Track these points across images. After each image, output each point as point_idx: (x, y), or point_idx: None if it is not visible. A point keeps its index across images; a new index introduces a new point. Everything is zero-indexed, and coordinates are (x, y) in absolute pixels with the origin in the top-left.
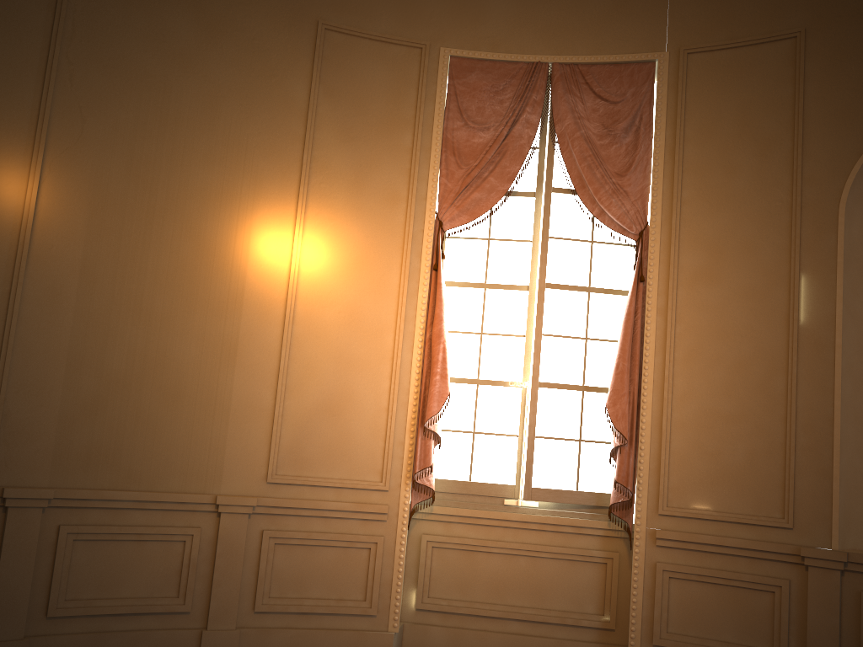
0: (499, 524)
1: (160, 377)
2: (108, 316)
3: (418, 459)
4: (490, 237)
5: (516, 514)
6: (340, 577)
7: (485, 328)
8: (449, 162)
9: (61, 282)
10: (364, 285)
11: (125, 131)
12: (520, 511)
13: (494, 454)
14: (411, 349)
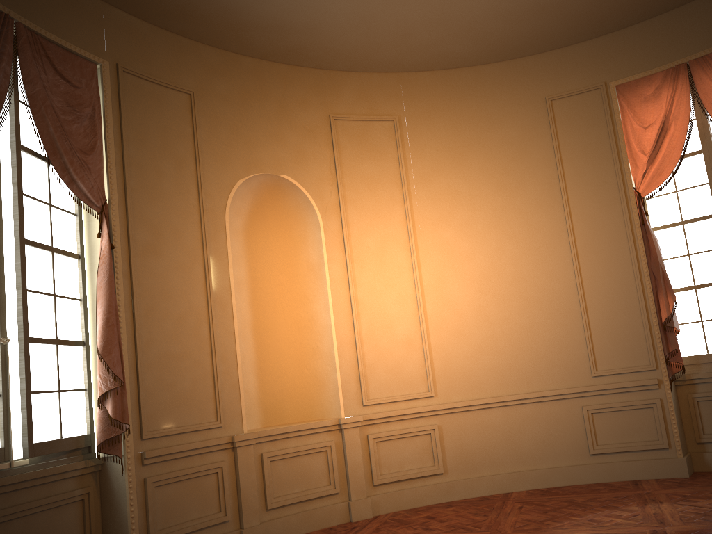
0: None
1: None
2: None
3: None
4: None
5: (12, 476)
6: None
7: None
8: None
9: None
10: None
11: None
12: (13, 473)
13: None
14: None
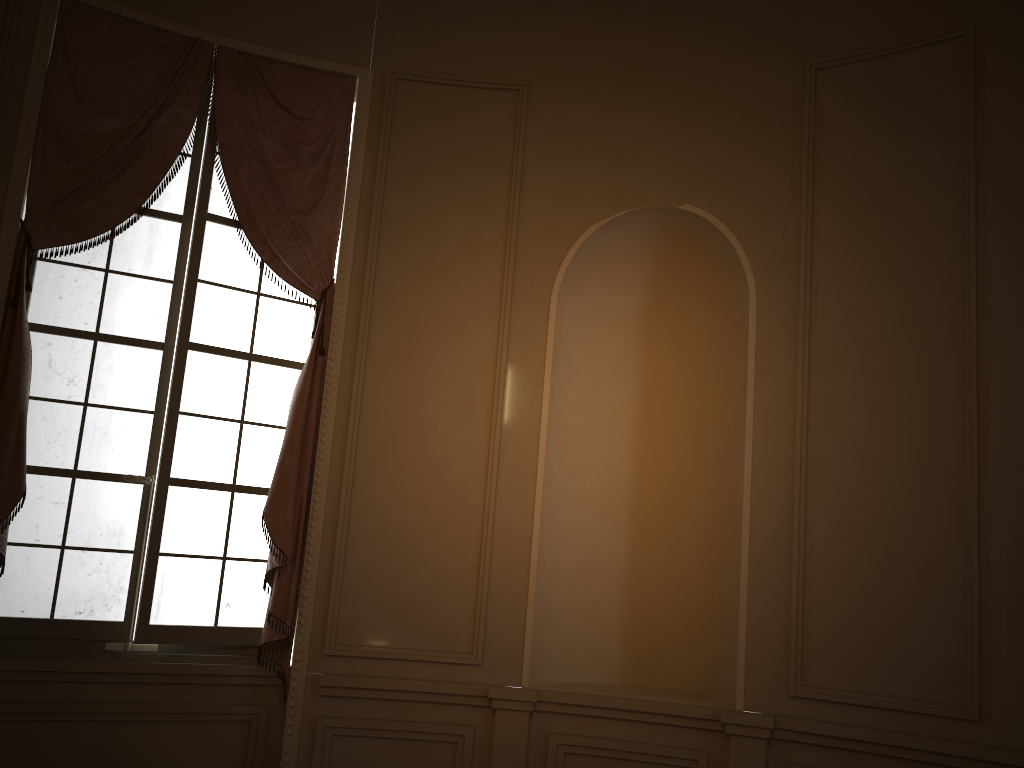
0: (95, 679)
1: None
2: None
3: None
4: (110, 269)
5: (123, 663)
6: None
7: (93, 396)
8: (49, 150)
9: None
10: None
11: None
12: (129, 659)
13: (94, 578)
14: None
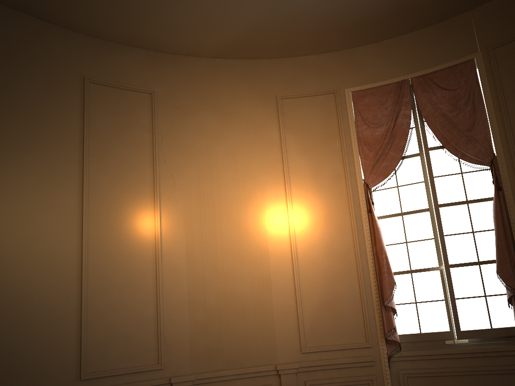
0: (445, 357)
1: (234, 304)
2: (203, 277)
3: (385, 325)
4: (398, 185)
5: (455, 349)
6: None
7: (408, 238)
8: (364, 149)
9: (178, 264)
10: (331, 230)
11: (194, 180)
12: (457, 347)
13: (431, 314)
14: (366, 260)
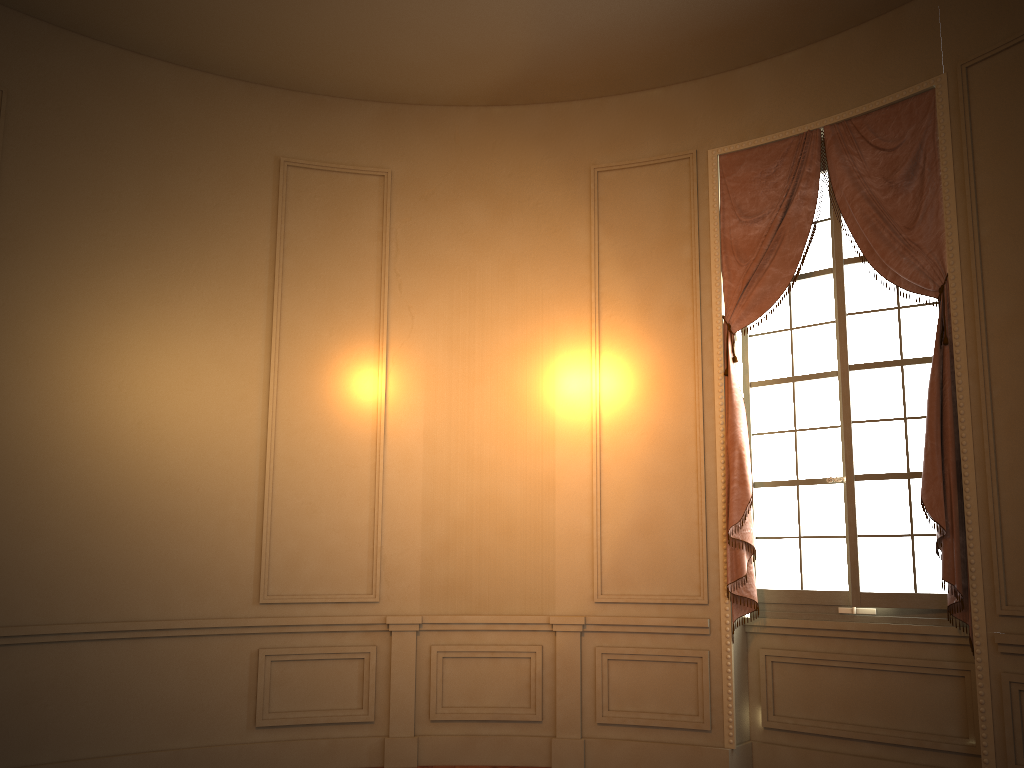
0: (836, 635)
1: (494, 516)
2: (448, 470)
3: (729, 570)
4: (792, 327)
5: (851, 623)
6: (672, 691)
7: (798, 423)
8: (730, 262)
9: (410, 449)
10: (662, 403)
11: (443, 316)
12: (856, 620)
13: (823, 559)
14: (714, 459)
